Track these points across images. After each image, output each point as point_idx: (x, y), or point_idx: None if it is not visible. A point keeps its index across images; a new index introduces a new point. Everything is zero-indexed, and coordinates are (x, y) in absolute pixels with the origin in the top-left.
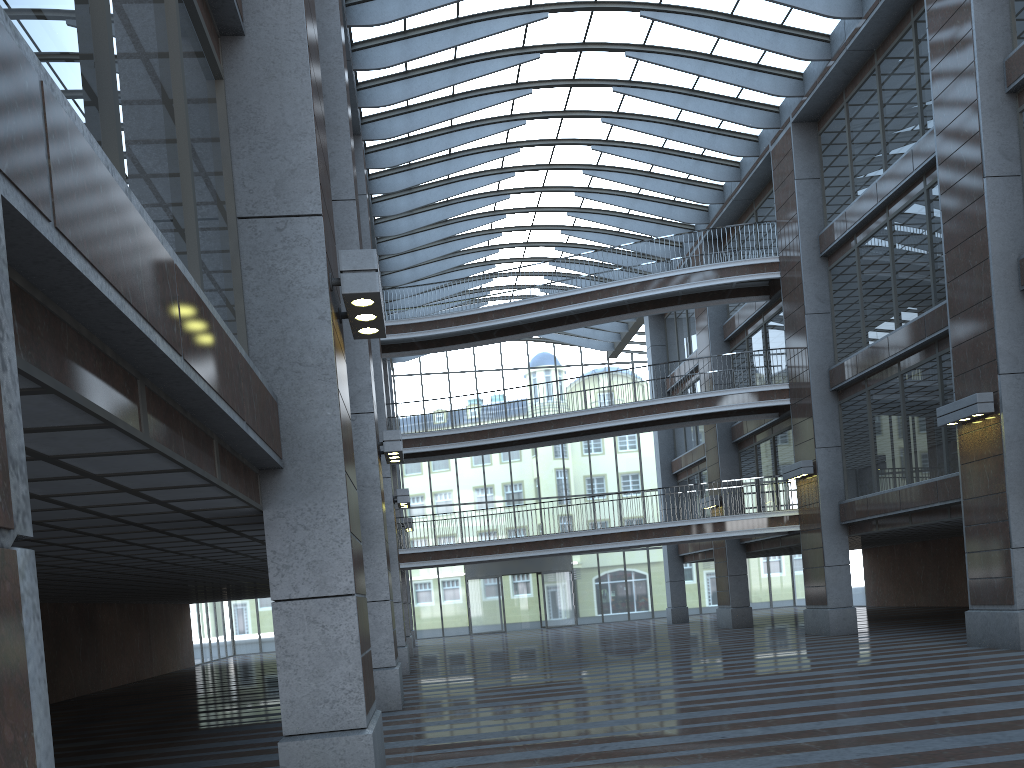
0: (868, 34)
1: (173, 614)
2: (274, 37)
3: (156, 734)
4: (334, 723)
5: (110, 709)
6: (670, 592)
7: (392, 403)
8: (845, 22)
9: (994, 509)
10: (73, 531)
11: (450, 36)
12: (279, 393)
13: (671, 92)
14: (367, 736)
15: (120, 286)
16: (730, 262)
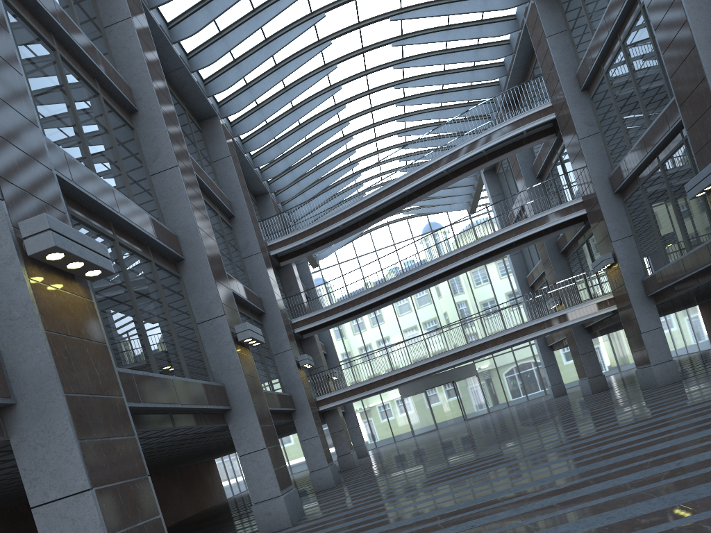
0: None
1: (202, 469)
2: None
3: None
4: None
5: None
6: (547, 375)
7: (297, 293)
8: None
9: None
10: None
11: (252, 24)
12: (1, 346)
13: (434, 5)
14: None
15: None
16: (513, 118)
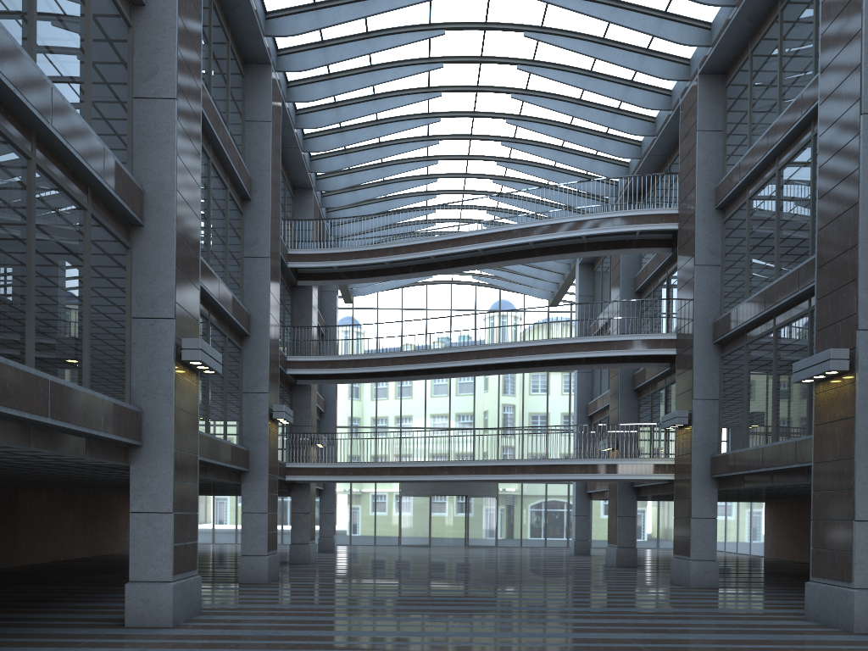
0: None
1: (118, 502)
2: None
3: None
4: None
5: None
6: (575, 525)
7: (305, 326)
8: None
9: (841, 476)
10: None
11: None
12: None
13: (582, 40)
14: None
15: None
16: (629, 211)
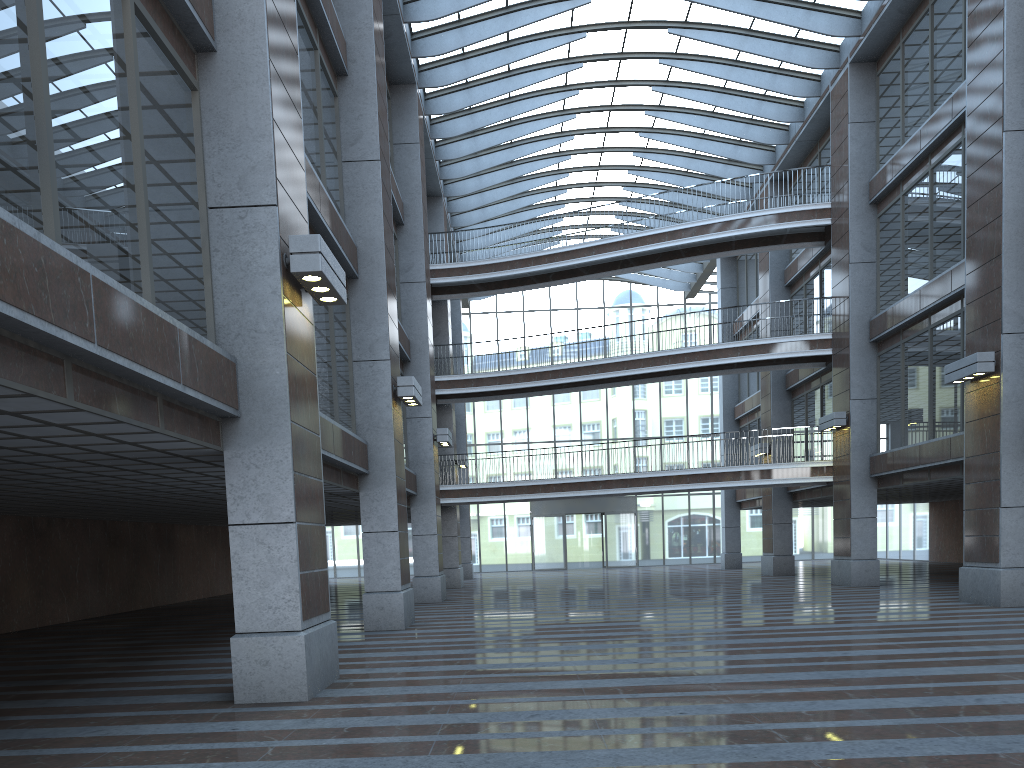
0: None
1: None
2: (240, 52)
3: (194, 638)
4: (276, 625)
5: (173, 617)
6: (725, 538)
7: (447, 344)
8: None
9: (989, 468)
10: (84, 462)
11: None
12: (238, 355)
13: (727, 32)
14: (300, 637)
15: (22, 305)
16: (780, 208)
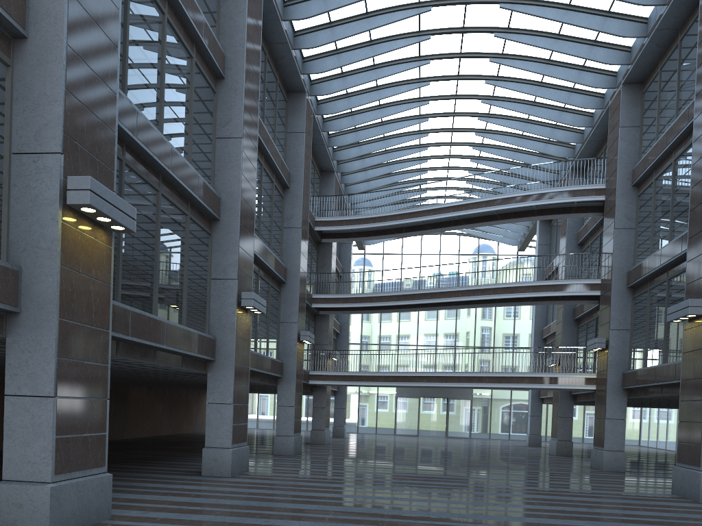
0: (671, 17)
1: (192, 397)
2: (45, 39)
3: None
4: (32, 476)
5: None
6: (529, 423)
7: (325, 273)
8: (656, 8)
9: (697, 390)
10: None
11: (360, 25)
12: (23, 265)
13: (533, 61)
14: (47, 488)
15: None
16: (567, 187)
